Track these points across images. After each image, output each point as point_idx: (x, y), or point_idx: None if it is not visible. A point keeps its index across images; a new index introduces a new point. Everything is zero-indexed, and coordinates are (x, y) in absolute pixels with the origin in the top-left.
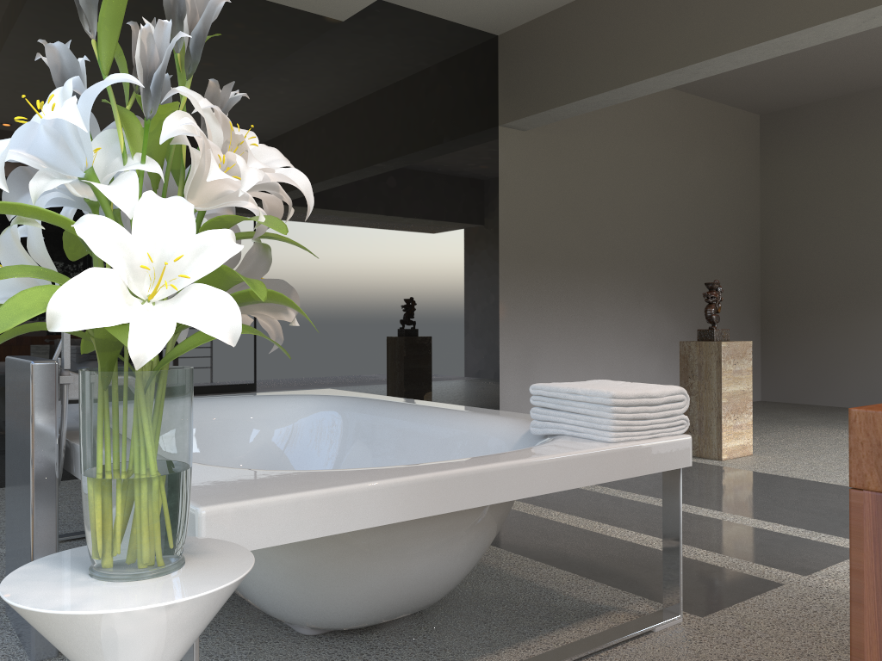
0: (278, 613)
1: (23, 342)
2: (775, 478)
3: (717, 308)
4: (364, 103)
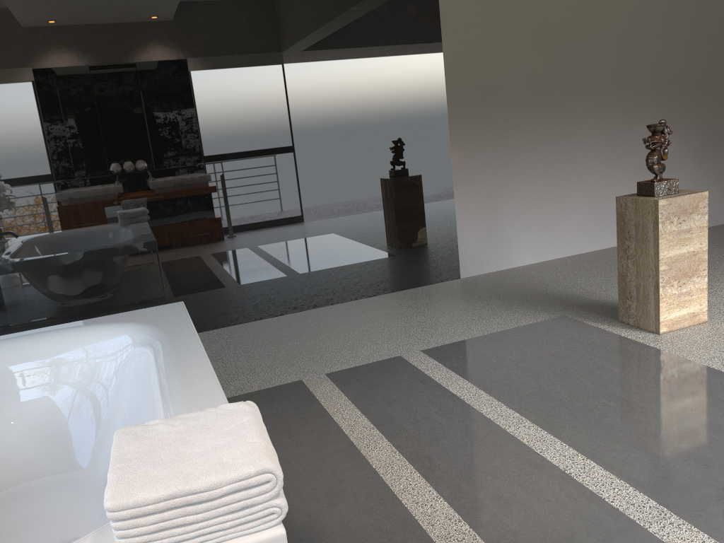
0: None
1: None
2: (700, 375)
3: (661, 155)
4: None
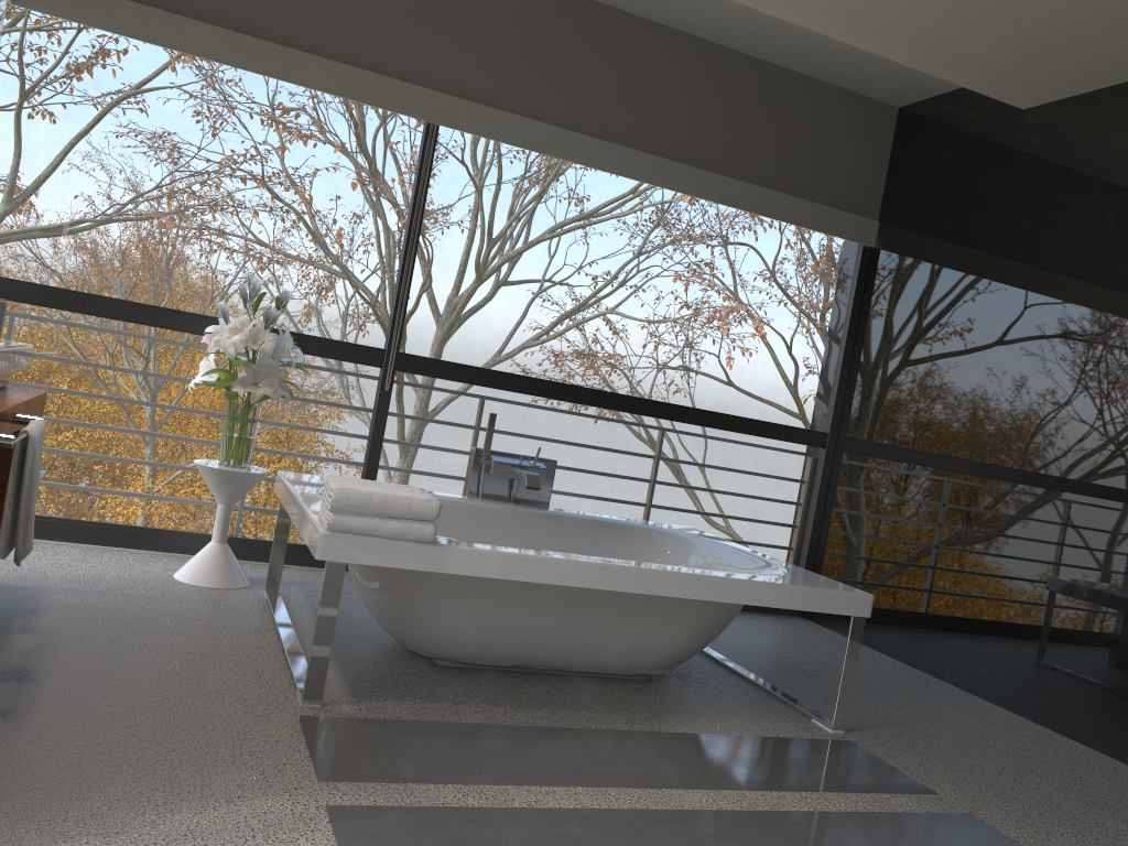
0: None
1: (923, 521)
2: None
3: None
4: None
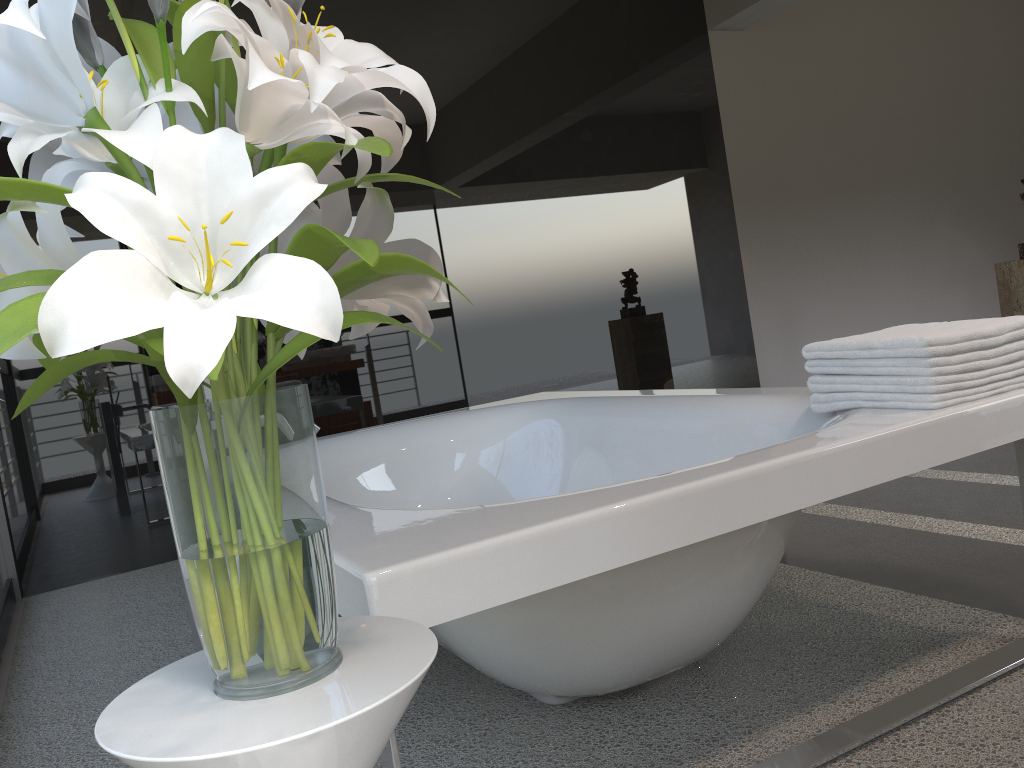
0: (512, 681)
1: None
2: None
3: None
4: (534, 37)
